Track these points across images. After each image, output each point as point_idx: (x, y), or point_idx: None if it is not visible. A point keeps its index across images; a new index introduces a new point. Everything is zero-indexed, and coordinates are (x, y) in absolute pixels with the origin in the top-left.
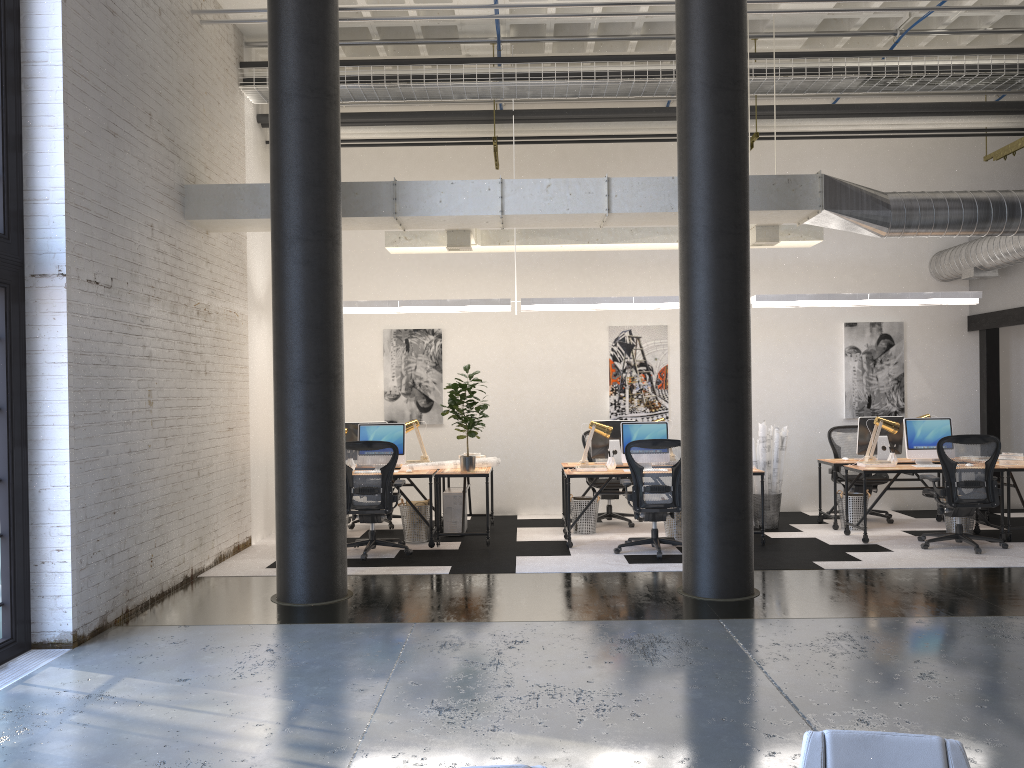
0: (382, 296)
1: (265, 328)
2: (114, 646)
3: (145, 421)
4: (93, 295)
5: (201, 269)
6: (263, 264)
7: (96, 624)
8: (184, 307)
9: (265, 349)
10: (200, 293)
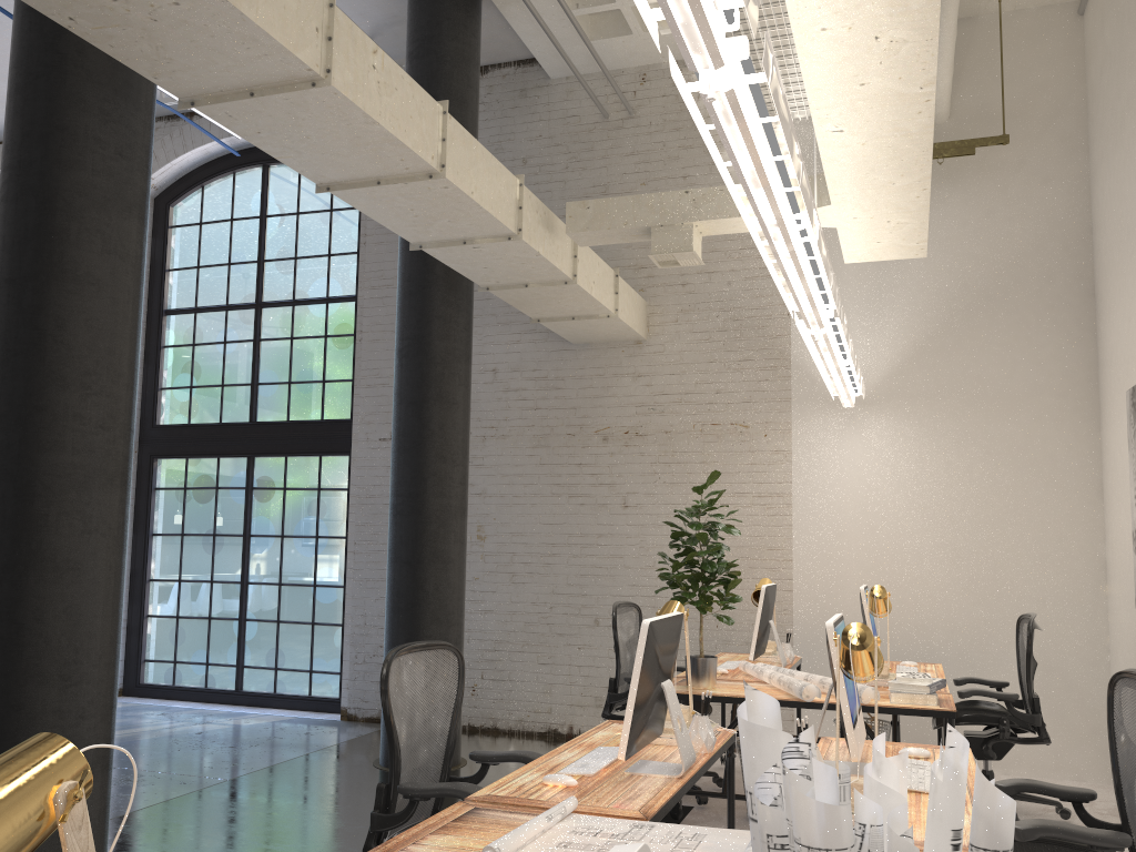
0: (1131, 318)
1: (881, 431)
2: (326, 724)
3: (469, 554)
4: (388, 449)
5: (618, 388)
6: (873, 334)
7: (374, 714)
8: (566, 437)
9: (880, 464)
10: (613, 416)
